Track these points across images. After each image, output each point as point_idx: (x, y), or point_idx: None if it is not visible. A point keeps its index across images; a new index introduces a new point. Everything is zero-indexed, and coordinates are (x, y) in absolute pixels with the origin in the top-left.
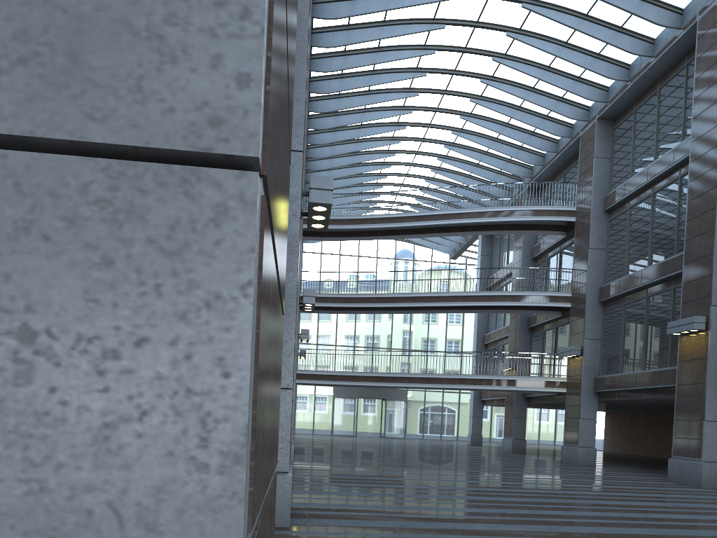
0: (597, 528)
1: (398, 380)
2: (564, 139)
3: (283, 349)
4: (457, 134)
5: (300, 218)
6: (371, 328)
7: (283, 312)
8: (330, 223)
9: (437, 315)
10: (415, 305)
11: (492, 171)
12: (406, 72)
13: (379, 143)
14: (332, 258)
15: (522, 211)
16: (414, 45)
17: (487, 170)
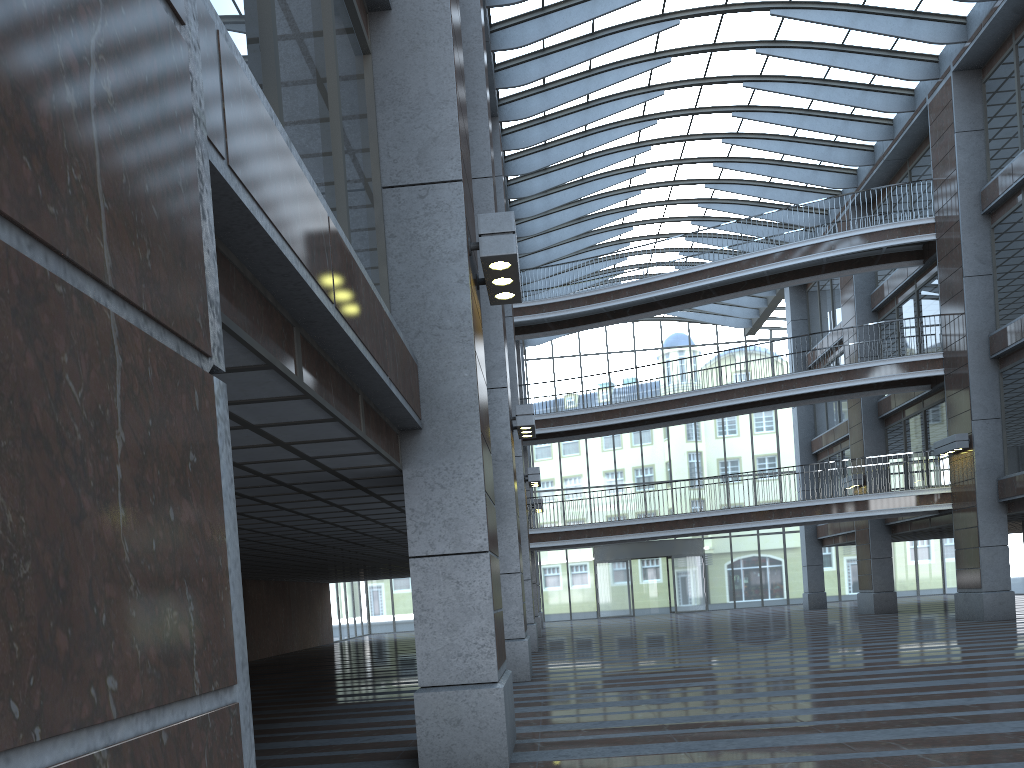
0: None
1: (683, 524)
2: (902, 115)
3: (467, 492)
4: (731, 142)
5: (473, 287)
6: (638, 456)
7: (205, 350)
8: (555, 308)
9: (735, 422)
10: (695, 408)
11: (793, 190)
12: (640, 63)
13: (614, 179)
14: (569, 363)
15: (847, 239)
16: (646, 19)
17: (785, 189)
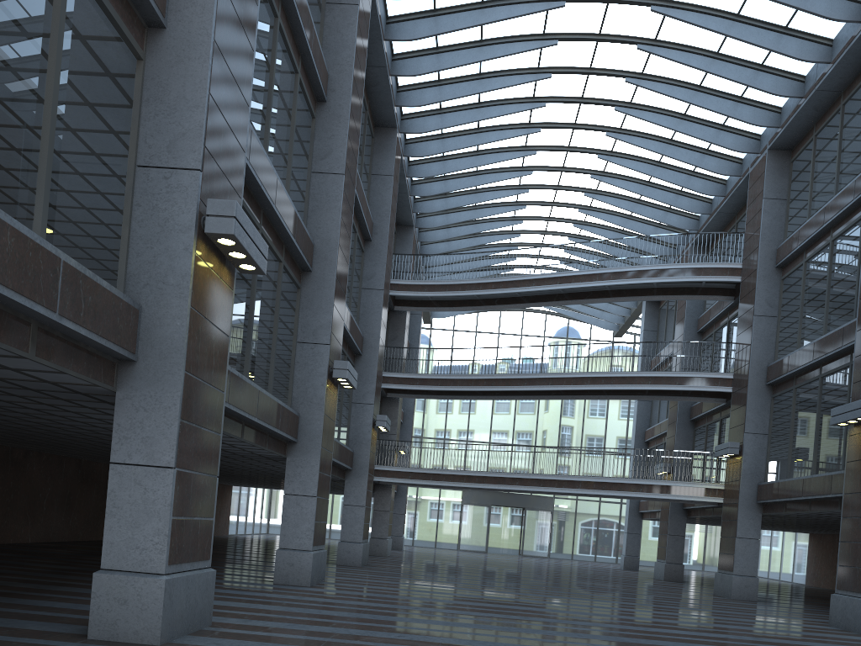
0: None
1: (509, 481)
2: (733, 178)
3: (164, 418)
4: (597, 178)
5: (209, 256)
6: (511, 421)
7: None
8: (435, 289)
9: (595, 406)
10: (532, 388)
11: (649, 224)
12: (520, 103)
13: (502, 193)
14: (466, 336)
15: (670, 270)
16: (524, 69)
17: (643, 223)
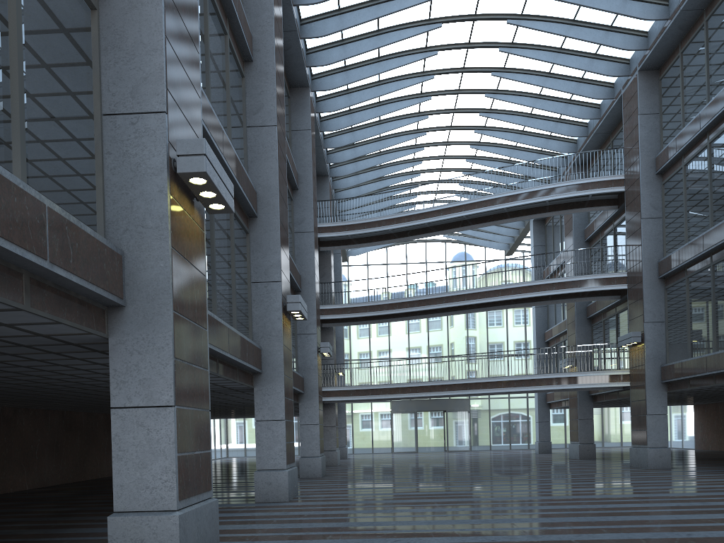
0: None
1: (439, 388)
2: (606, 101)
3: (159, 358)
4: (486, 115)
5: (181, 197)
6: (426, 337)
7: None
8: (355, 228)
9: (496, 317)
10: (451, 305)
11: (532, 152)
12: (415, 54)
13: (403, 138)
14: (379, 269)
15: (561, 188)
16: (417, 22)
17: (527, 151)
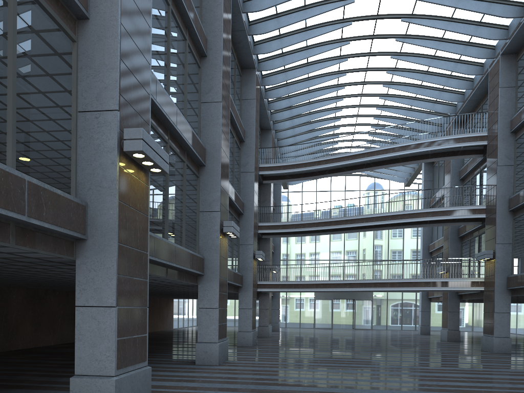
0: None
1: (342, 285)
2: (477, 76)
3: (107, 274)
4: (387, 86)
5: (129, 165)
6: (342, 245)
7: None
8: (287, 168)
9: (395, 231)
10: (353, 225)
11: (423, 113)
12: (333, 43)
13: (326, 102)
14: (310, 195)
15: (439, 141)
16: (334, 21)
17: (419, 112)
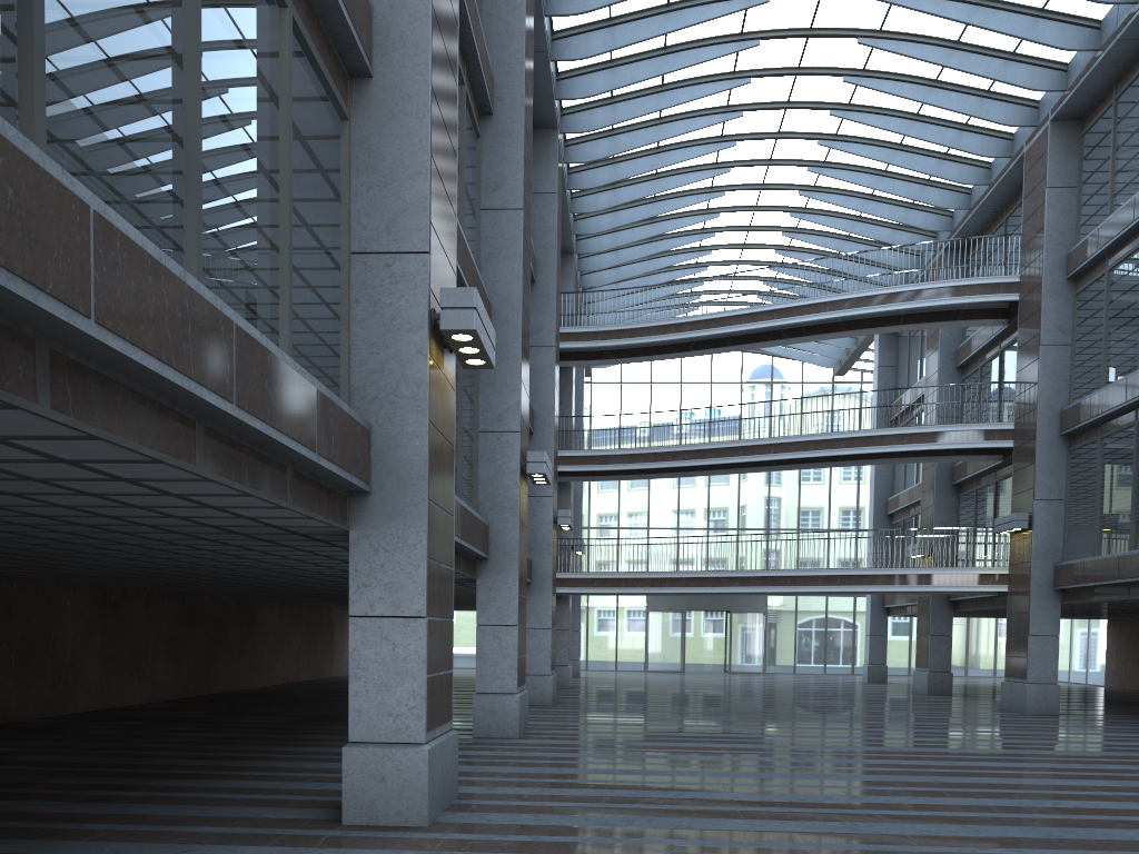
0: (939, 827)
1: (725, 582)
2: (1000, 160)
3: (409, 558)
4: (817, 171)
5: (438, 355)
6: (705, 498)
7: None
8: (611, 336)
9: (813, 470)
10: (749, 459)
11: (885, 227)
12: (717, 81)
13: (689, 199)
14: (638, 390)
15: (925, 292)
16: (723, 37)
17: (876, 225)
